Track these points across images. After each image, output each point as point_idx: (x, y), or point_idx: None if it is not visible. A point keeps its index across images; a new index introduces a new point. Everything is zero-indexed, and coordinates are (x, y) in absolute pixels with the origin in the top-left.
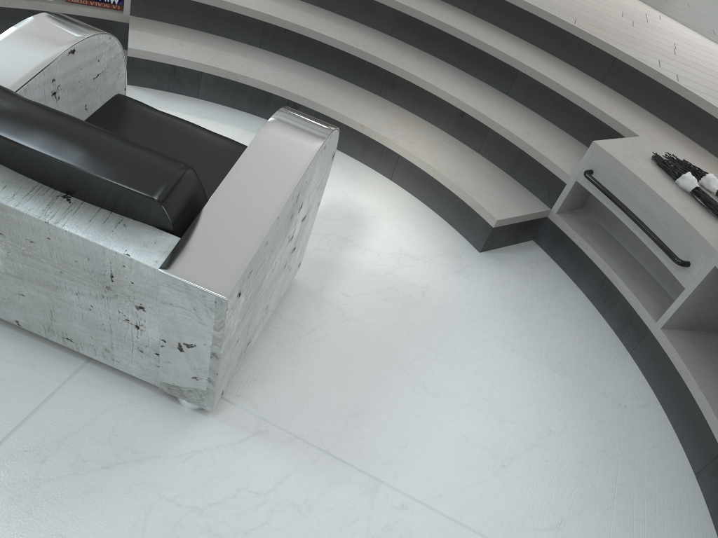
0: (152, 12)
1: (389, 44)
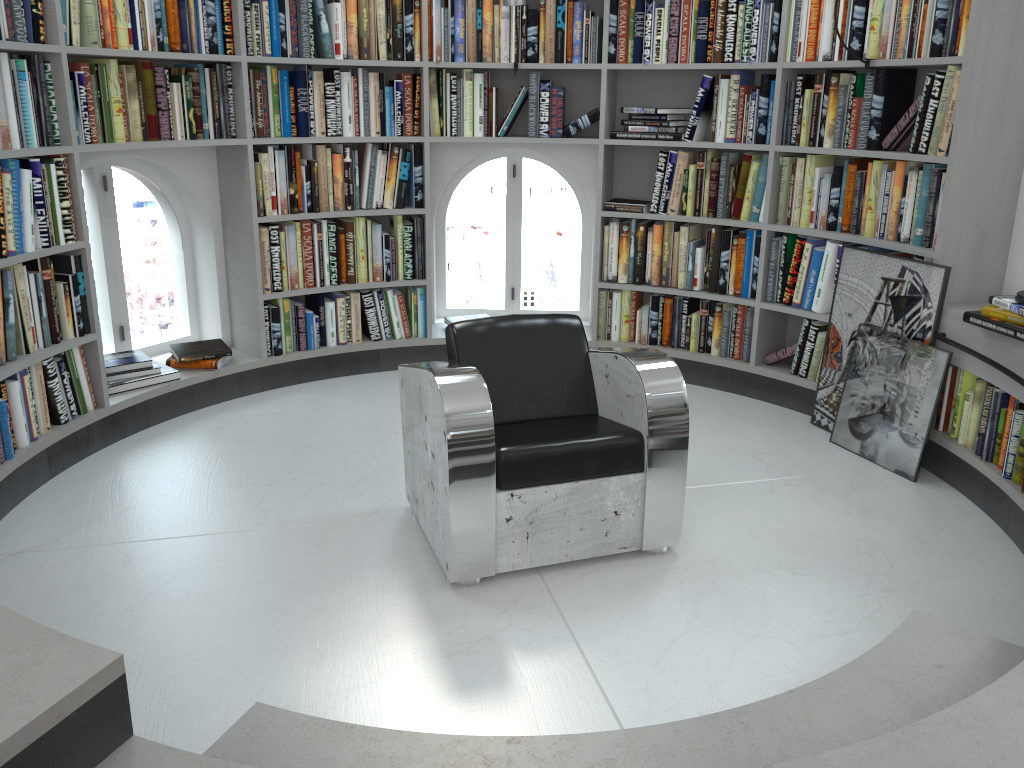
0: None
1: None
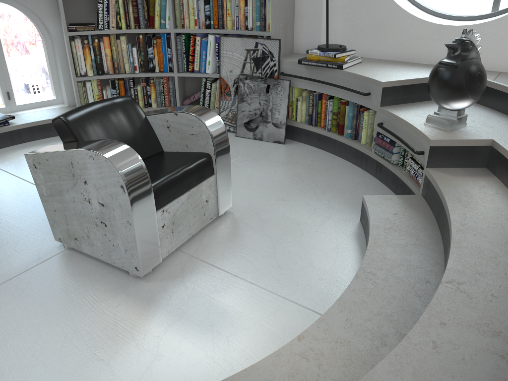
0: (427, 196)
1: (506, 321)
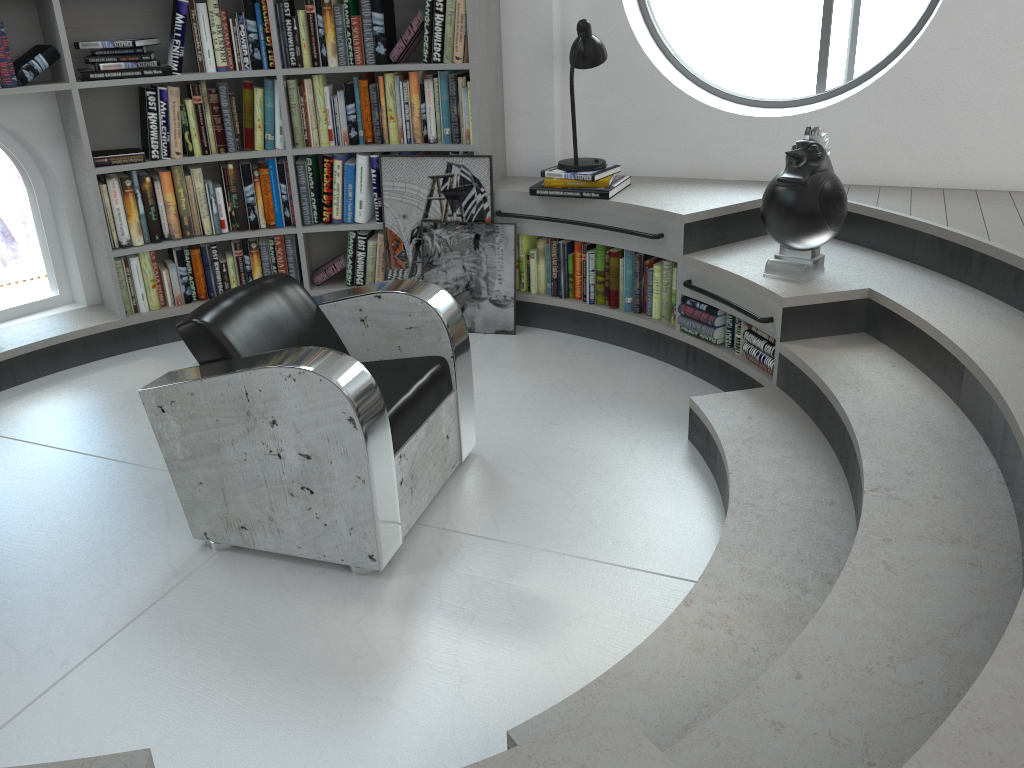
0: (789, 386)
1: (962, 524)
